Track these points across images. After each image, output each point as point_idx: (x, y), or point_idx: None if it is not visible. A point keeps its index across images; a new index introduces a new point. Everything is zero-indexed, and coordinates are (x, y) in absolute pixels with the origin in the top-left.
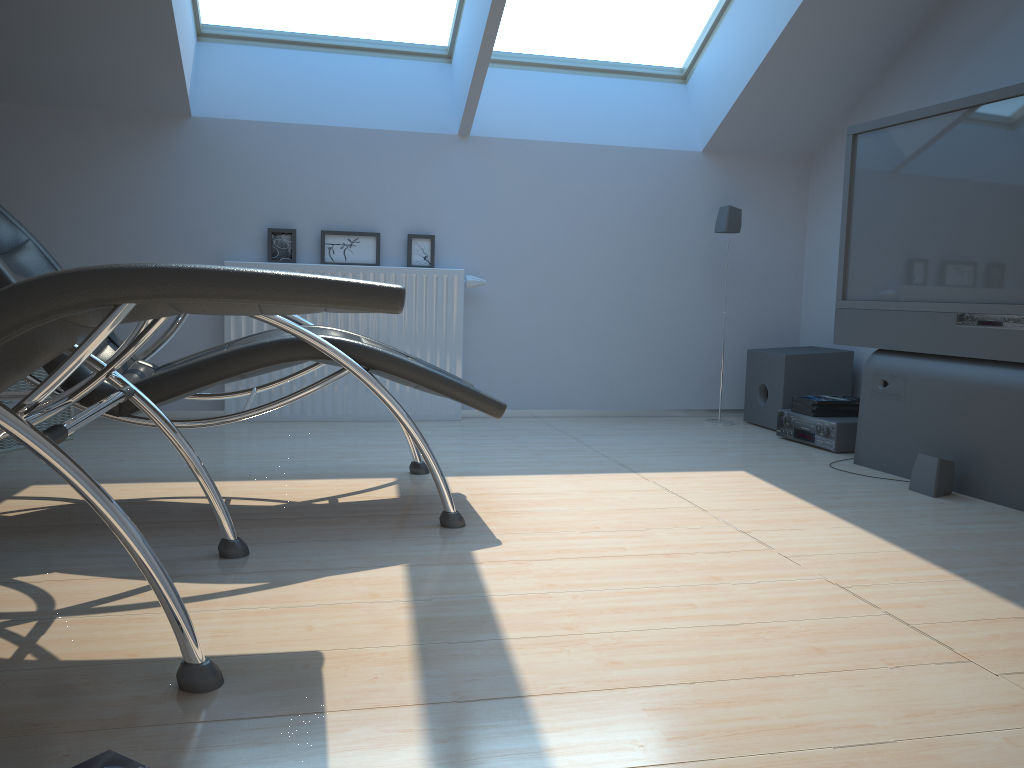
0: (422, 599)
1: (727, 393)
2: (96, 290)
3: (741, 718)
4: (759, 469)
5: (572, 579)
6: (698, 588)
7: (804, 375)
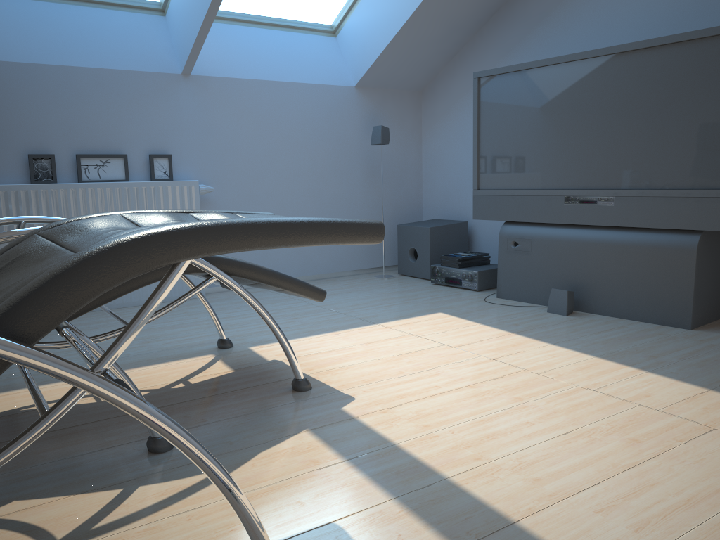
0: (354, 457)
1: (382, 255)
2: (166, 252)
3: (654, 503)
4: (448, 310)
5: (434, 418)
6: (517, 408)
7: (441, 240)
